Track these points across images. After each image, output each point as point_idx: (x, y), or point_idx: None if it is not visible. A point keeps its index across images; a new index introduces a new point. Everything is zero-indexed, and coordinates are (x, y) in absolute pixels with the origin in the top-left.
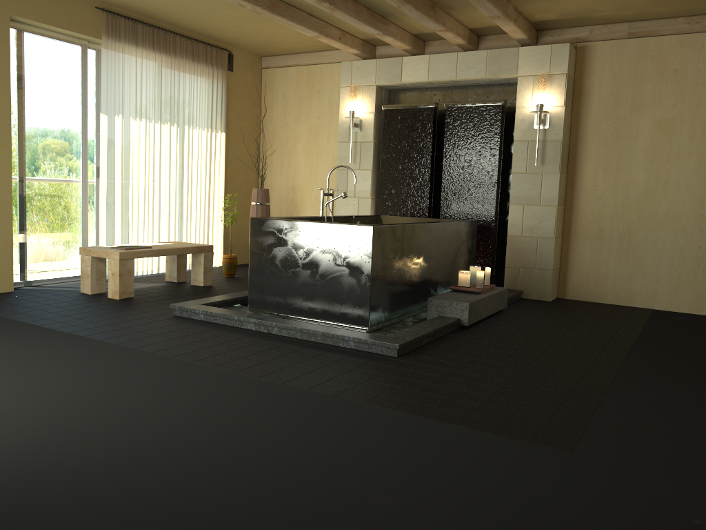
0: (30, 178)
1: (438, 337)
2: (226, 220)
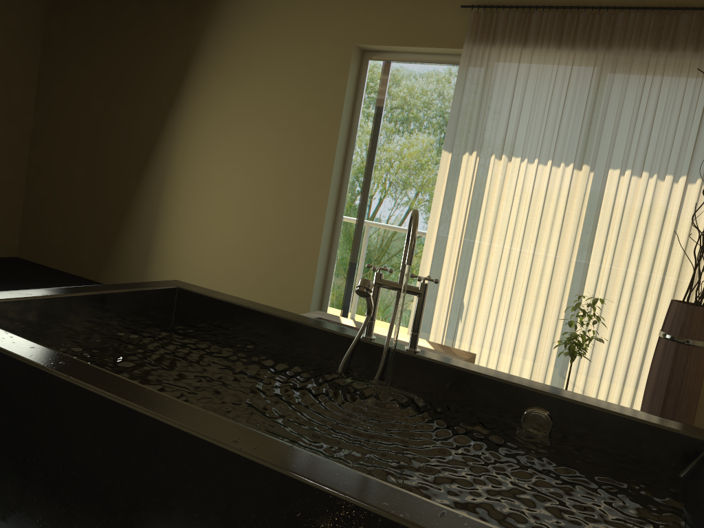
0: (365, 228)
1: None
2: None
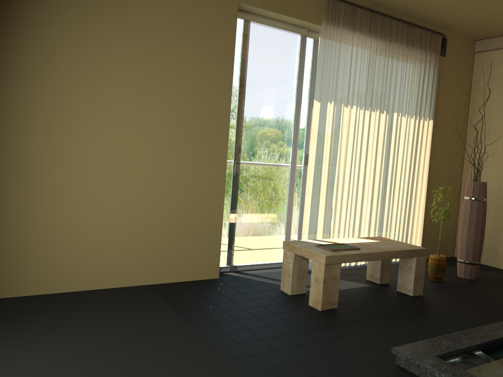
0: (244, 164)
1: None
2: (426, 211)
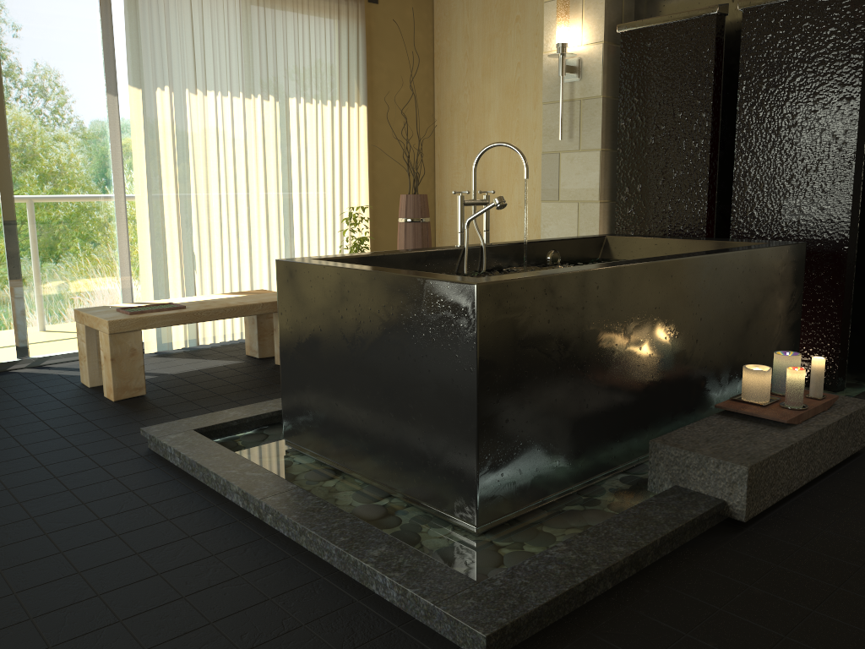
0: (21, 198)
1: (653, 564)
2: (376, 247)
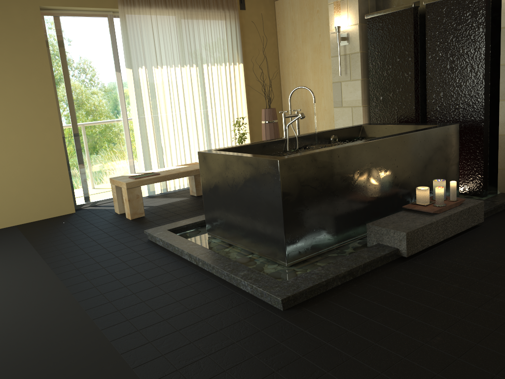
0: (81, 127)
1: (361, 275)
2: (253, 136)
